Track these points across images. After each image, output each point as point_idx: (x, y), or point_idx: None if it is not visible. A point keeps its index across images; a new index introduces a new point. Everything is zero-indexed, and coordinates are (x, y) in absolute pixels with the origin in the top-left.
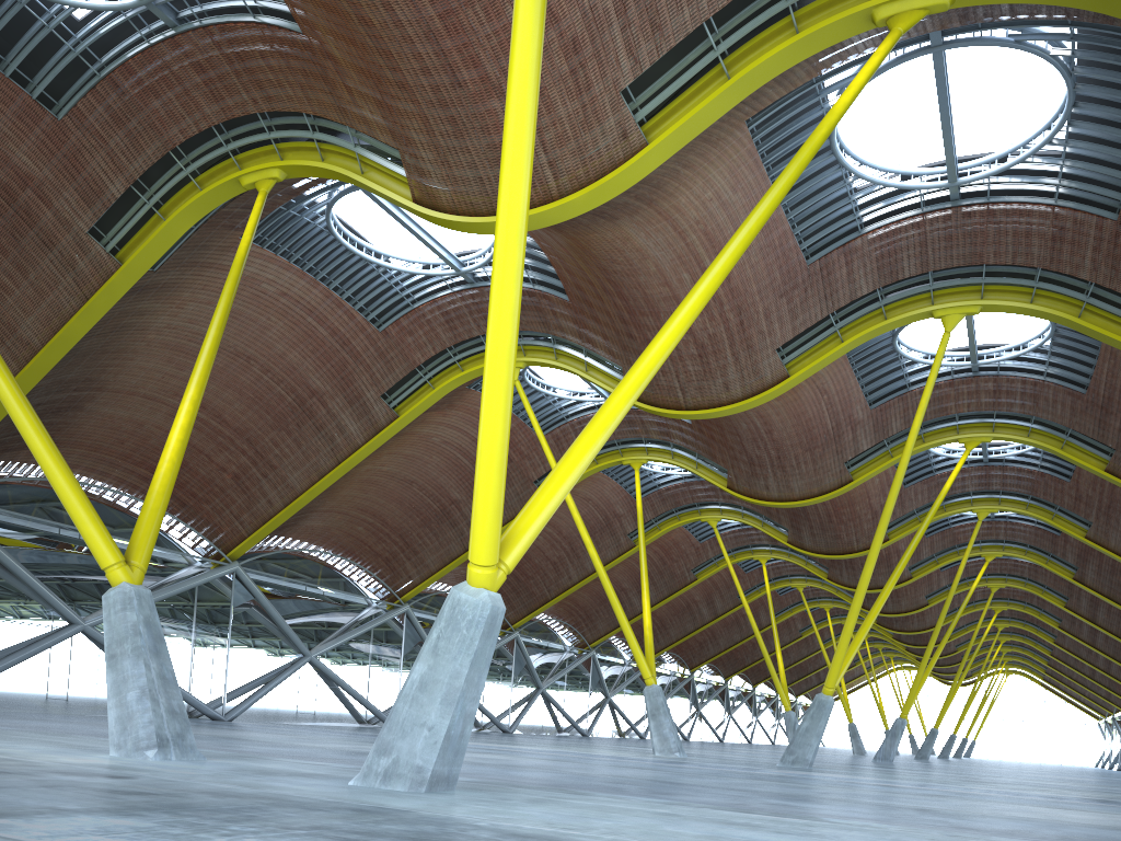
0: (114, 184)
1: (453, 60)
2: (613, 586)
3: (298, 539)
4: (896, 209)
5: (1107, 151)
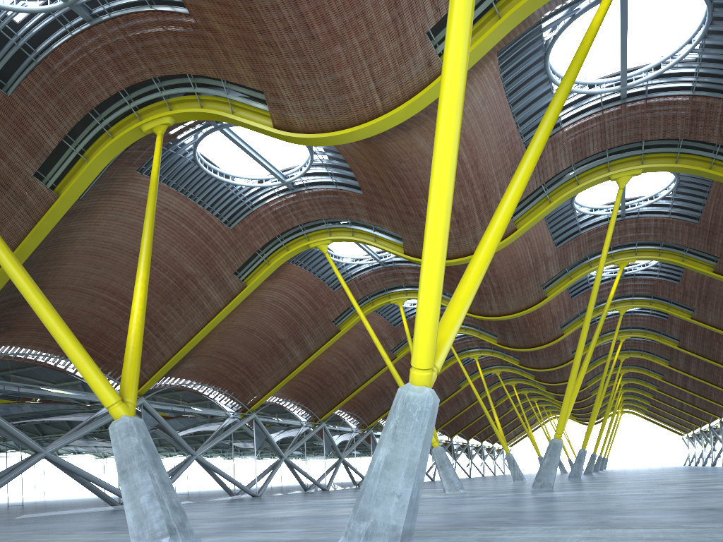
0: (50, 139)
1: (309, 19)
2: (381, 385)
3: (179, 377)
4: (583, 109)
5: None
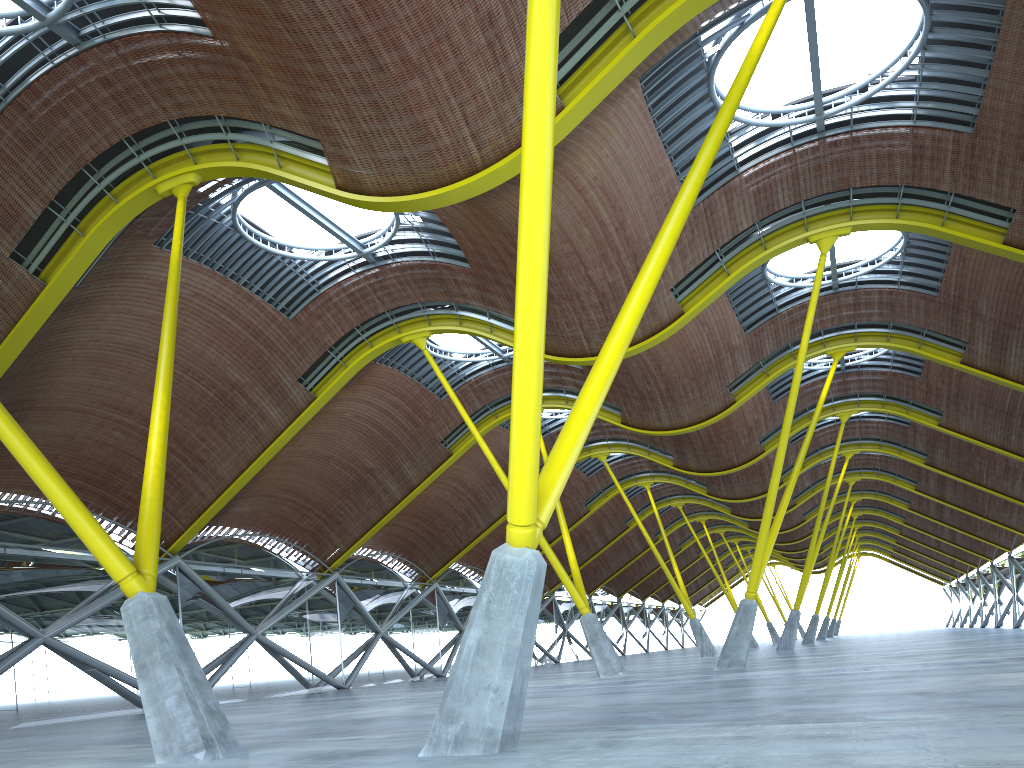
0: (30, 207)
1: (374, 46)
2: None
3: (228, 526)
4: (767, 147)
5: (961, 70)
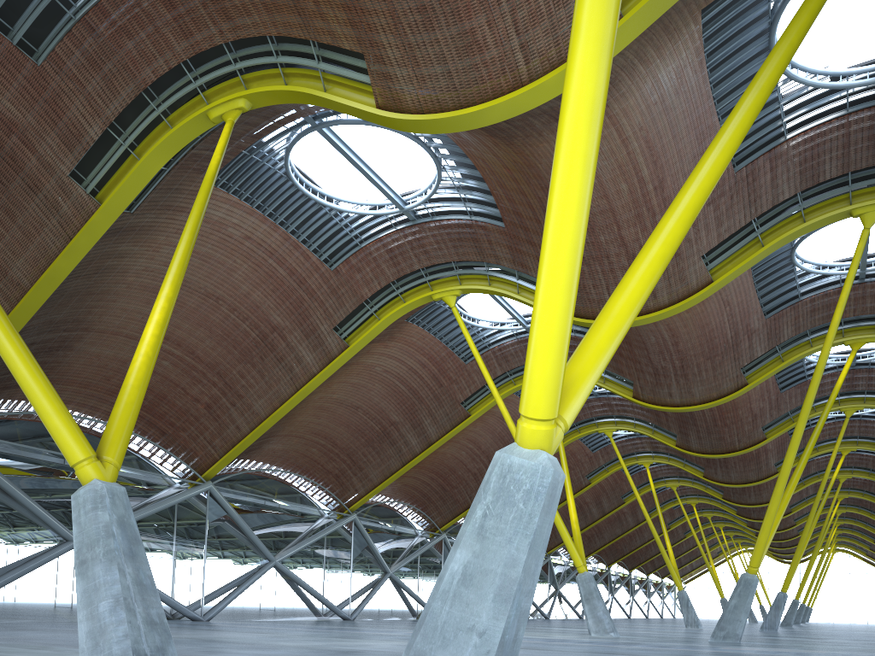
0: (92, 127)
1: None
2: None
3: (261, 461)
4: (820, 113)
5: None
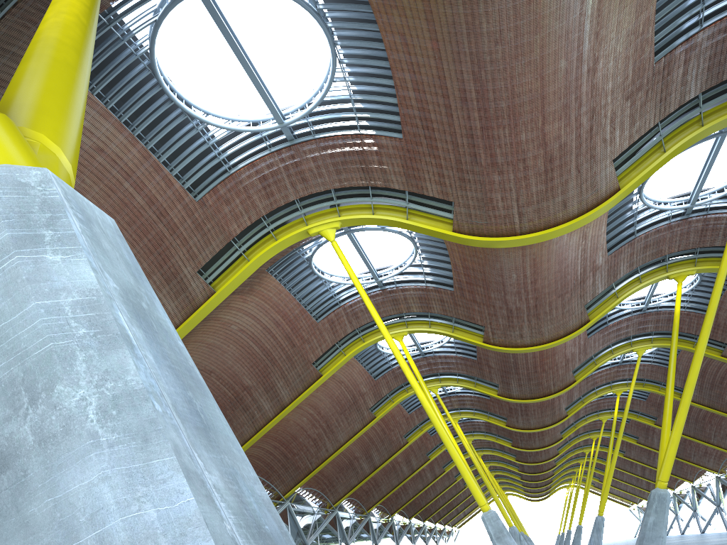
0: None
1: None
2: (349, 456)
3: None
4: None
5: None
